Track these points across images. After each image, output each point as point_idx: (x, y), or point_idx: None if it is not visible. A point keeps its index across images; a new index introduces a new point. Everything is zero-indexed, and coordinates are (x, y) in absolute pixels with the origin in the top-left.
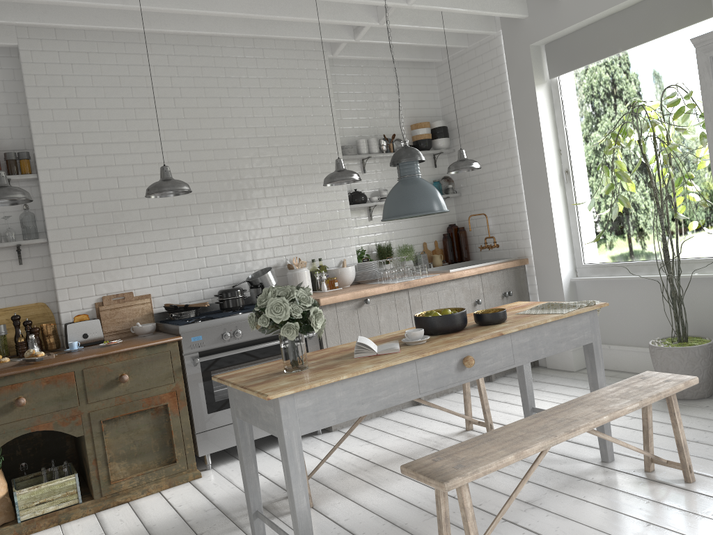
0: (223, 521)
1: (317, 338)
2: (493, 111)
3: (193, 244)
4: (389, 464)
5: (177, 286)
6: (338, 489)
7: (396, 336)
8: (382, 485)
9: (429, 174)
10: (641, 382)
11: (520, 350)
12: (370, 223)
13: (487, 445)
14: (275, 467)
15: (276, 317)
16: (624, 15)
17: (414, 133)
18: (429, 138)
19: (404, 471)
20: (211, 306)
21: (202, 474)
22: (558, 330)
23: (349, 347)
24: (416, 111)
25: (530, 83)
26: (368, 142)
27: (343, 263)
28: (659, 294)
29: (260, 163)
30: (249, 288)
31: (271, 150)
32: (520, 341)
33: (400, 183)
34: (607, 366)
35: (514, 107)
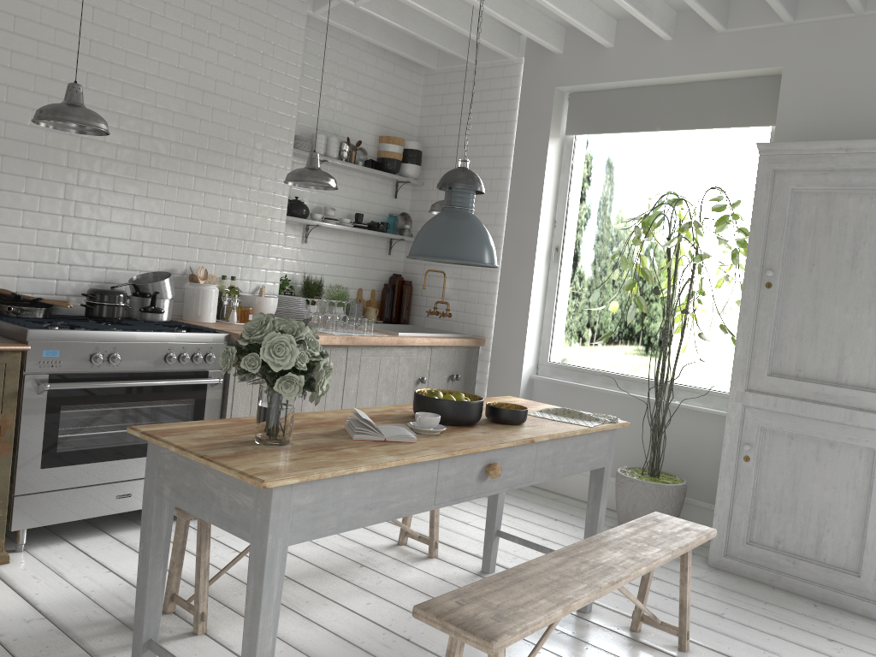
0: (62, 642)
1: (221, 387)
2: (487, 151)
3: (59, 210)
4: (305, 579)
5: (18, 266)
6: (239, 609)
7: (385, 415)
8: (303, 611)
9: (386, 204)
10: (658, 525)
11: (542, 464)
12: (302, 246)
13: (520, 589)
14: (131, 562)
15: (275, 362)
16: (673, 91)
17: (383, 147)
18: (399, 160)
19: (419, 614)
20: (64, 308)
21: (10, 557)
22: (579, 446)
23: (327, 419)
24: (390, 120)
25: (543, 133)
26: (327, 141)
27: (261, 291)
28: (629, 415)
29: (184, 123)
30: (131, 294)
31: (203, 111)
32: (544, 453)
33: (448, 214)
34: (547, 486)
35: (516, 155)
